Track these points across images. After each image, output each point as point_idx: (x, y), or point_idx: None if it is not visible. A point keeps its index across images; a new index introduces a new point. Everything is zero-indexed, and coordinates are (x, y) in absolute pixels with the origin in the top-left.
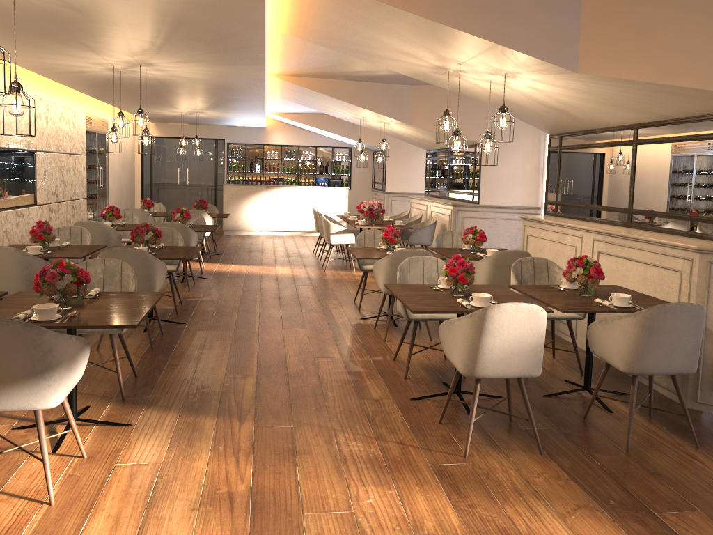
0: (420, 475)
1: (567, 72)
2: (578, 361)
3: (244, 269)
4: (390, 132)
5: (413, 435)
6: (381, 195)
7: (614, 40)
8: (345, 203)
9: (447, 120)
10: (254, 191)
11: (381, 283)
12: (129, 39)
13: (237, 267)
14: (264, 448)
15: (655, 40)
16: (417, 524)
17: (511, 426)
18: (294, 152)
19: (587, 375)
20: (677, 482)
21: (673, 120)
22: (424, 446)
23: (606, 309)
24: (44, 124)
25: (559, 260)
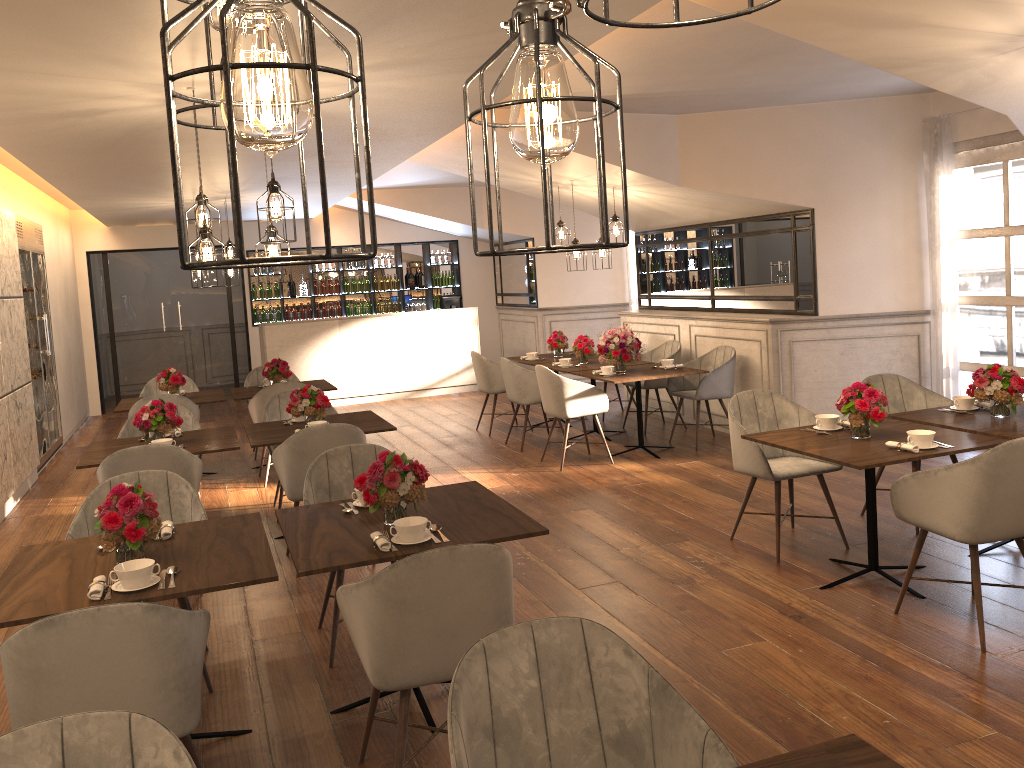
0: None
1: None
2: None
3: None
4: (595, 205)
5: None
6: (525, 314)
7: None
8: (475, 333)
9: None
10: (319, 331)
11: (949, 521)
12: None
13: None
14: None
15: None
16: None
17: None
18: None
19: None
20: None
21: None
22: None
23: None
24: None
25: None
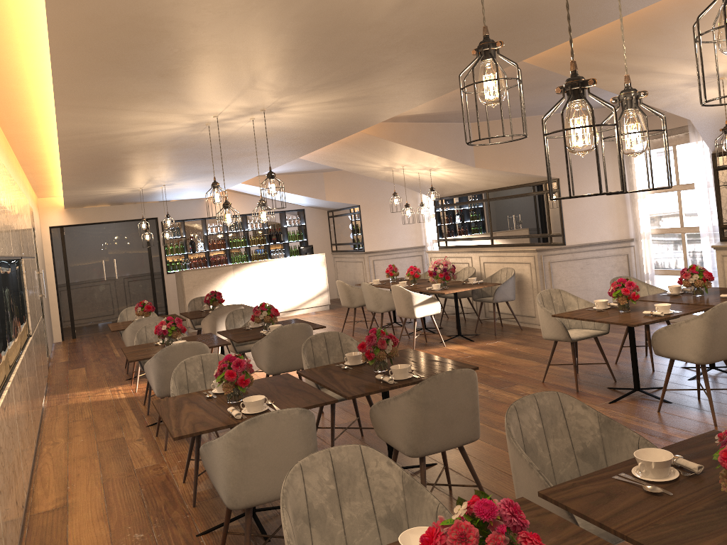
0: None
1: None
2: None
3: None
4: (412, 181)
5: None
6: (355, 256)
7: None
8: (324, 271)
9: None
10: (220, 274)
11: (689, 352)
12: (353, 62)
13: None
14: None
15: None
16: None
17: None
18: (241, 222)
19: None
20: None
21: None
22: None
23: None
24: (20, 219)
25: None
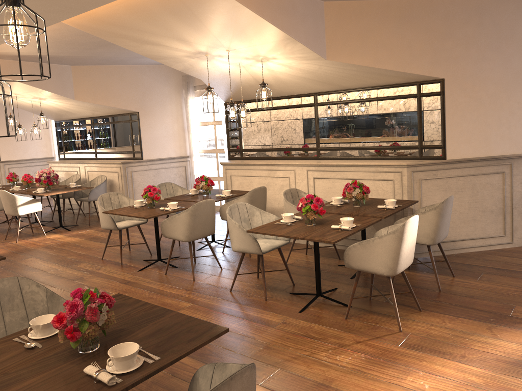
0: (409, 354)
1: (318, 59)
2: (337, 251)
3: None
4: (31, 107)
5: (352, 333)
6: None
7: (347, 39)
8: None
9: (211, 94)
10: None
11: (180, 234)
12: None
13: None
14: None
15: (370, 40)
16: (470, 382)
17: (377, 303)
18: None
19: None
20: (483, 296)
21: (349, 89)
22: (372, 337)
23: (394, 210)
24: None
25: (271, 188)
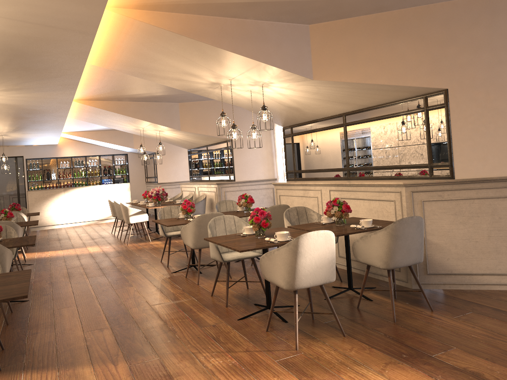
0: (273, 369)
1: (306, 80)
2: (338, 272)
3: (60, 253)
4: (162, 138)
5: (253, 343)
6: (154, 186)
7: (333, 58)
8: (128, 194)
9: (224, 119)
10: (54, 194)
11: (190, 242)
12: None
13: (54, 252)
14: (144, 379)
15: (358, 56)
16: None
17: (315, 323)
18: (83, 161)
19: (349, 279)
20: (433, 334)
21: (368, 107)
22: (265, 349)
23: (361, 230)
24: None
25: None
